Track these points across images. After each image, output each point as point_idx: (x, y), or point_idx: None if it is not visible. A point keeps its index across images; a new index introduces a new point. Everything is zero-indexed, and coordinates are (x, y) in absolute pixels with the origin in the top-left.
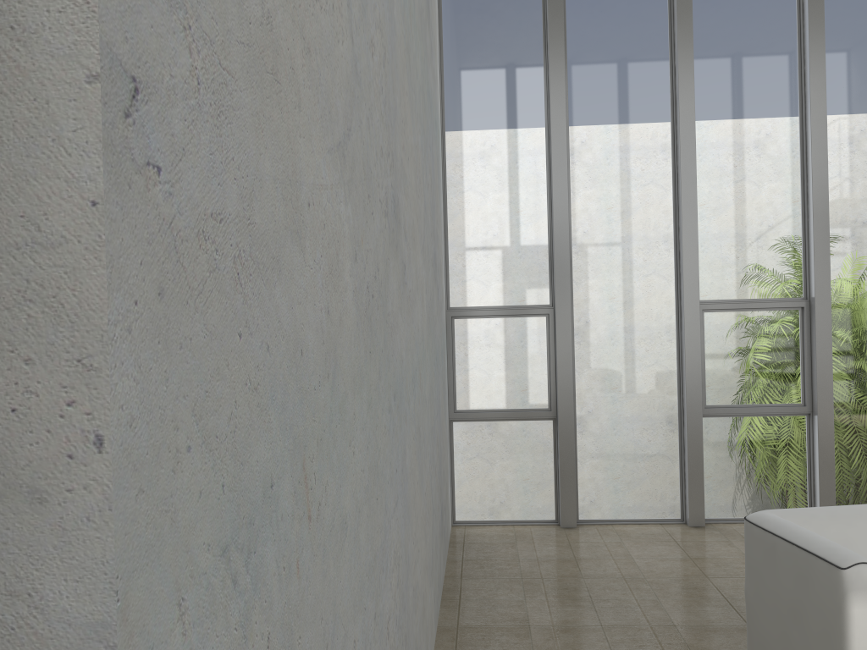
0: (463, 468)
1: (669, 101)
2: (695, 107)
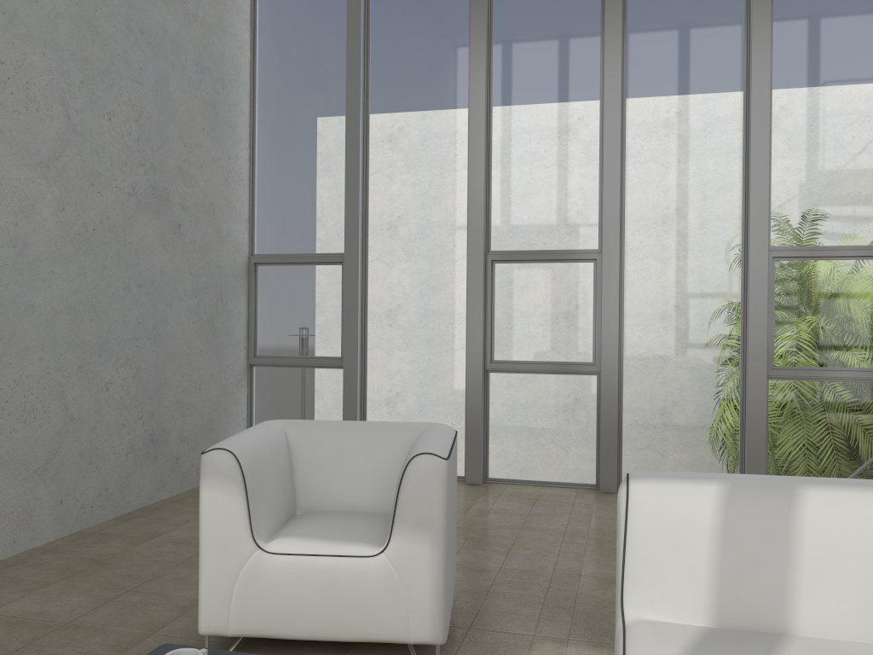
0: (261, 412)
1: (467, 44)
2: (493, 50)
